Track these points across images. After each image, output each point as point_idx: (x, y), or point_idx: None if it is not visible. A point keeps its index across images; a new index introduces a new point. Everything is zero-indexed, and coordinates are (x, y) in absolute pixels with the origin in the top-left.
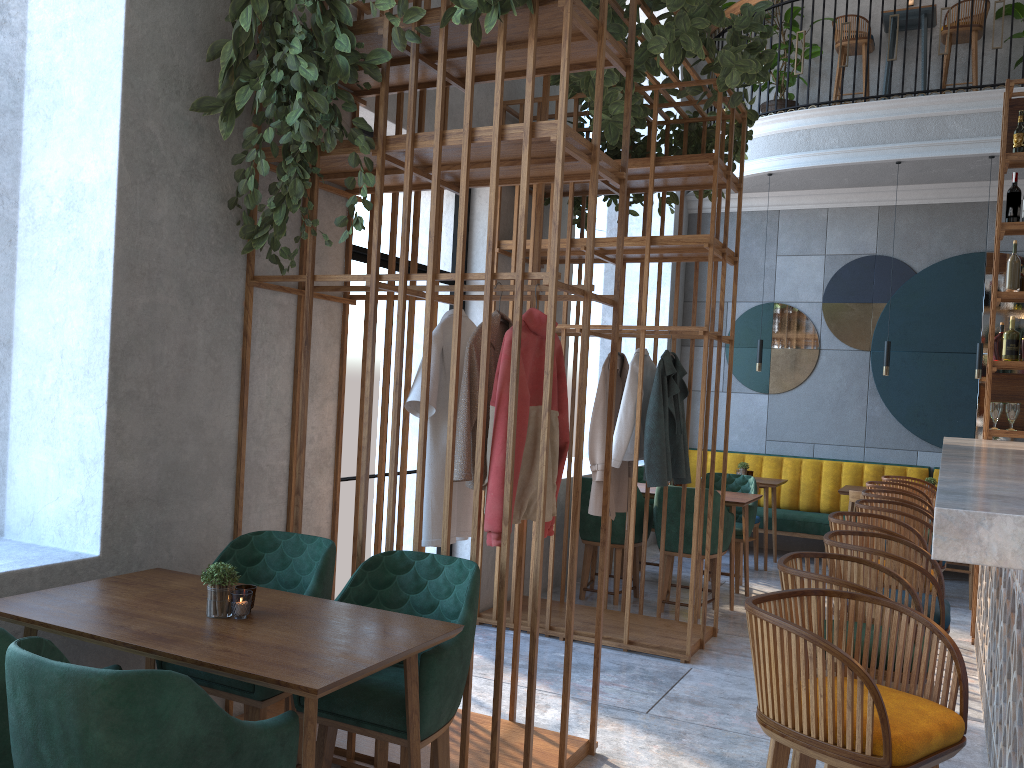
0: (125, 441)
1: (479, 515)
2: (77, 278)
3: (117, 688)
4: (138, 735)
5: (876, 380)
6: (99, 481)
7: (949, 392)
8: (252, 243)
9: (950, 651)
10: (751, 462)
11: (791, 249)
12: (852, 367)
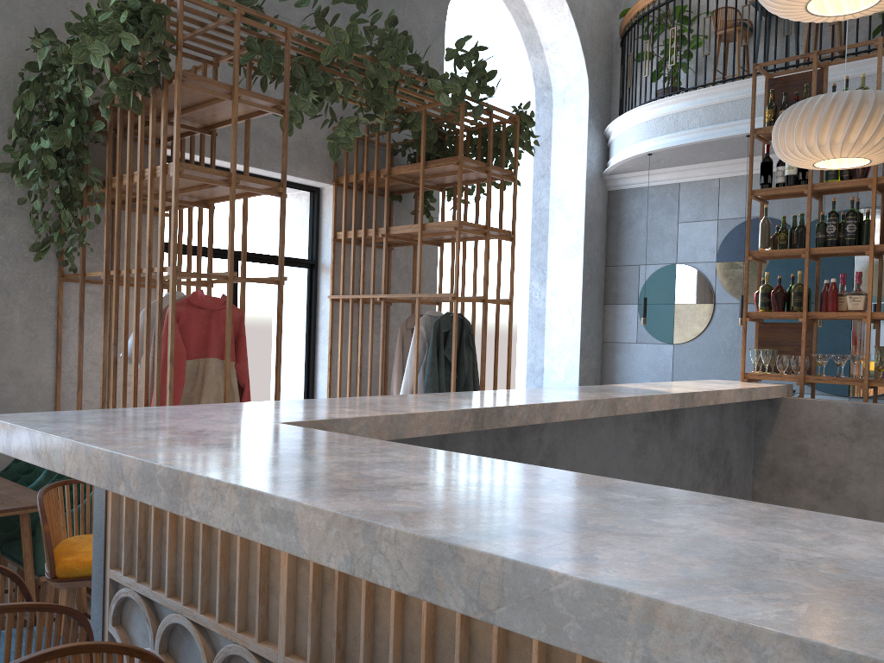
0: None
1: None
2: None
3: None
4: None
5: None
6: None
7: (825, 339)
8: (40, 254)
9: None
10: None
11: (690, 216)
12: None
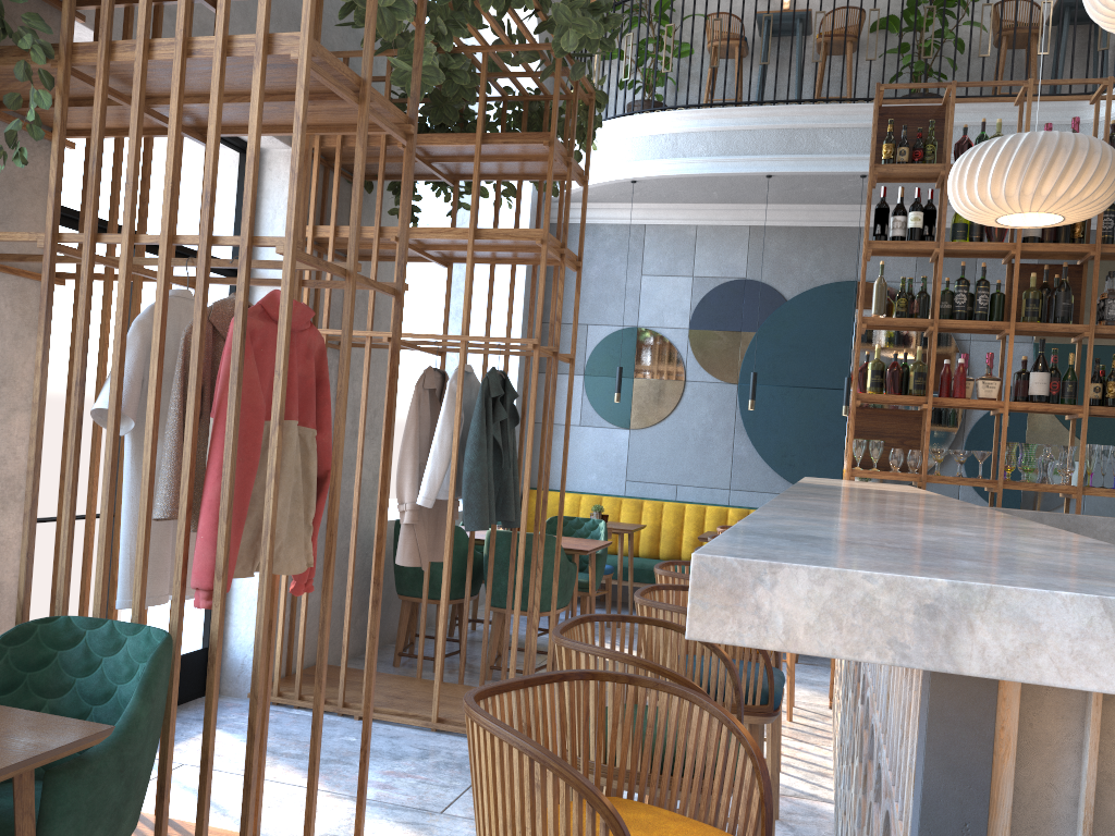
0: None
1: (185, 566)
2: None
3: None
4: None
5: (743, 416)
6: None
7: (817, 431)
8: None
9: (752, 759)
10: (609, 505)
11: (657, 268)
12: (719, 401)
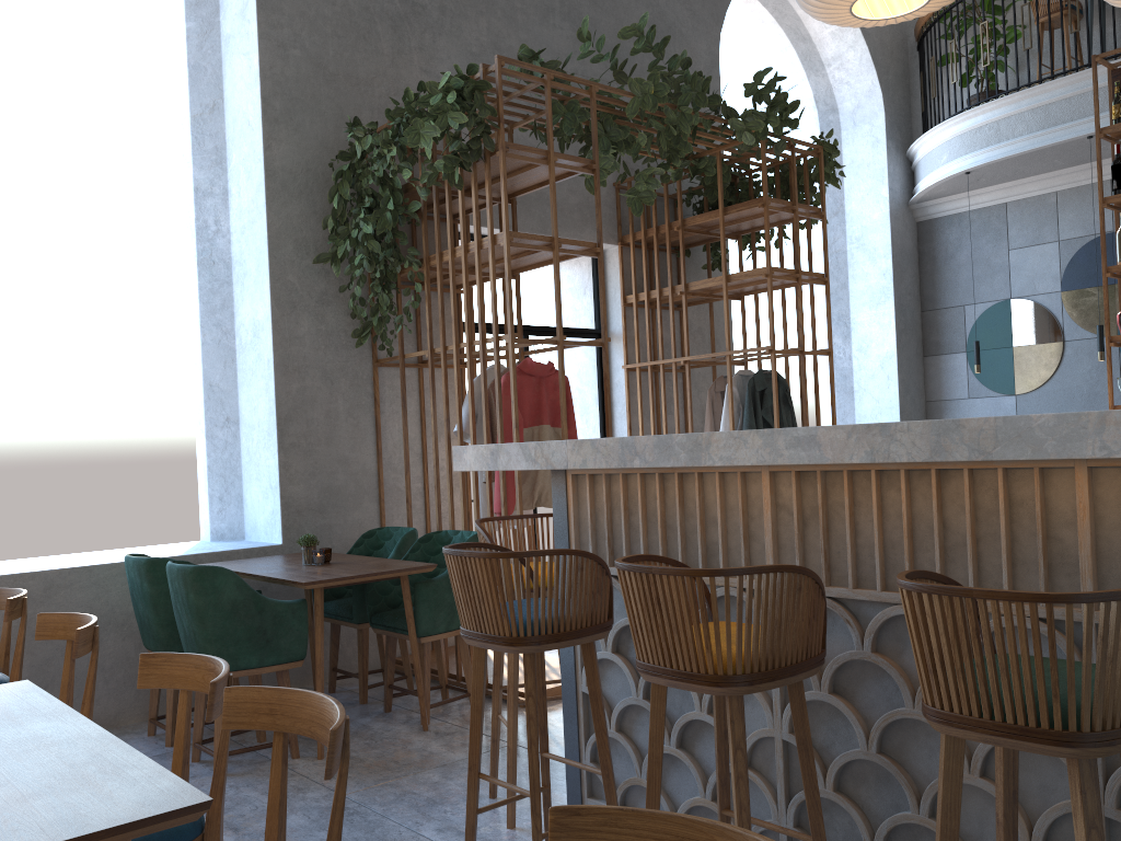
0: (292, 473)
1: (491, 503)
2: (260, 377)
3: (196, 572)
4: (207, 595)
5: None
6: (278, 499)
7: None
8: (361, 340)
9: None
10: None
11: (1022, 241)
12: None
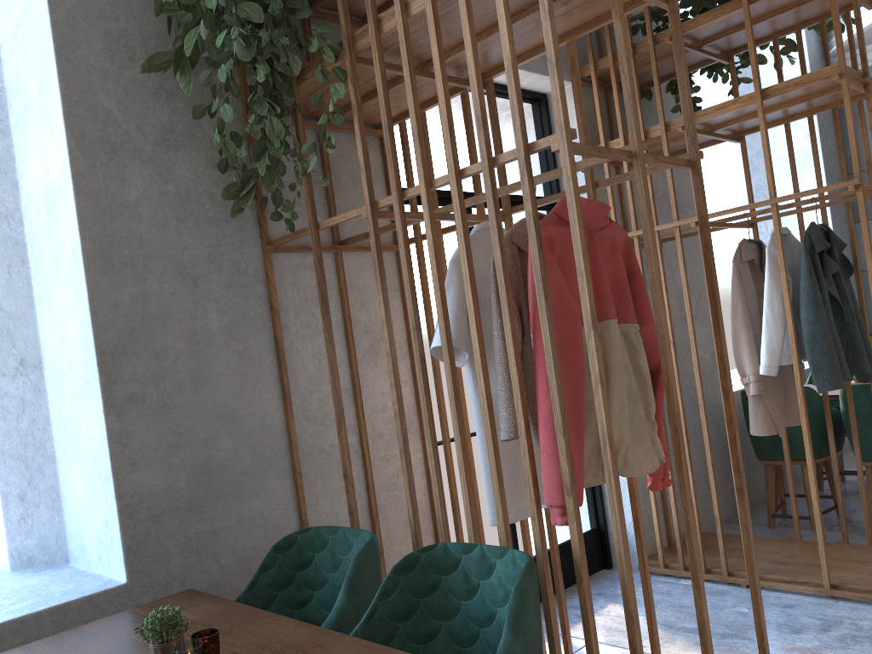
0: (136, 451)
1: (535, 484)
2: (65, 283)
3: None
4: None
5: None
6: (113, 500)
7: None
8: (240, 203)
9: None
10: None
11: None
12: None
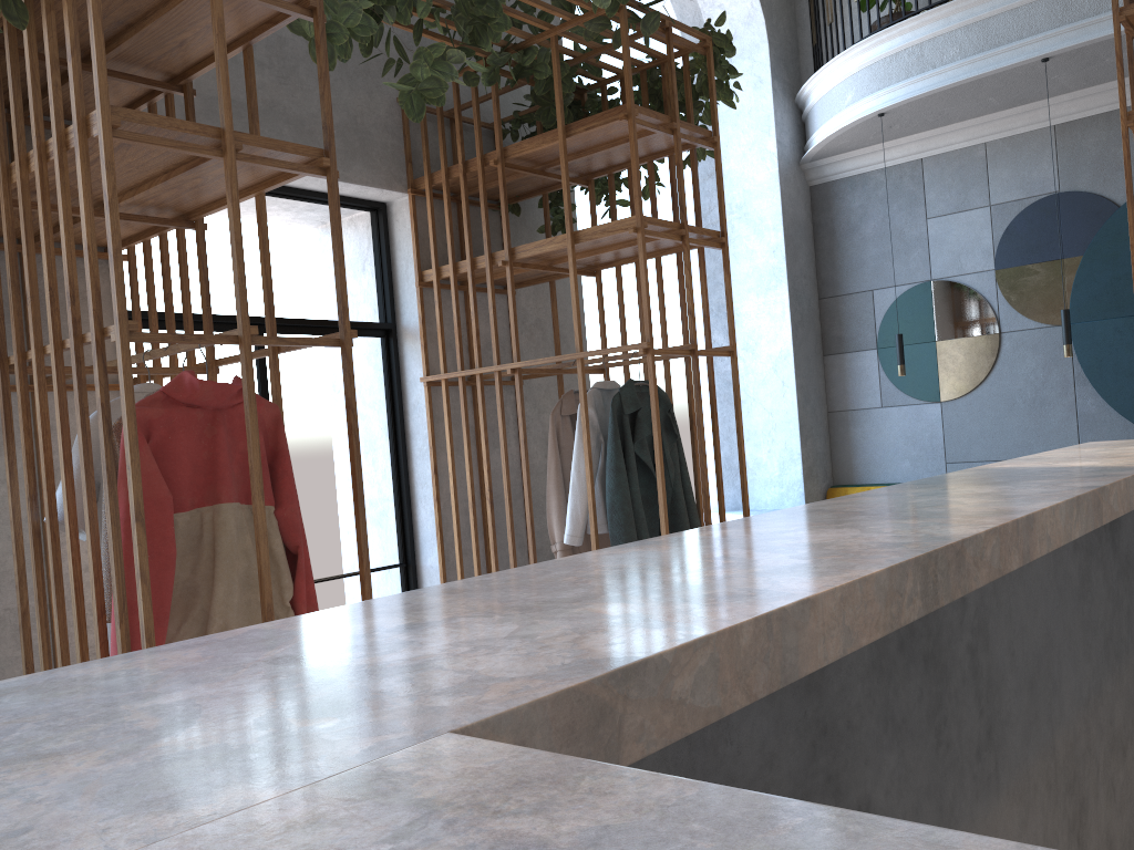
0: None
1: None
2: None
3: None
4: None
5: (1083, 363)
6: None
7: None
8: None
9: None
10: None
11: (944, 206)
12: (1048, 350)
